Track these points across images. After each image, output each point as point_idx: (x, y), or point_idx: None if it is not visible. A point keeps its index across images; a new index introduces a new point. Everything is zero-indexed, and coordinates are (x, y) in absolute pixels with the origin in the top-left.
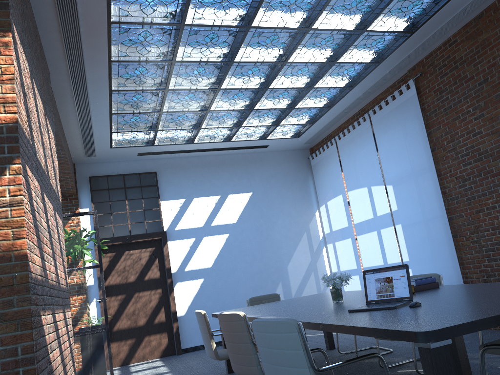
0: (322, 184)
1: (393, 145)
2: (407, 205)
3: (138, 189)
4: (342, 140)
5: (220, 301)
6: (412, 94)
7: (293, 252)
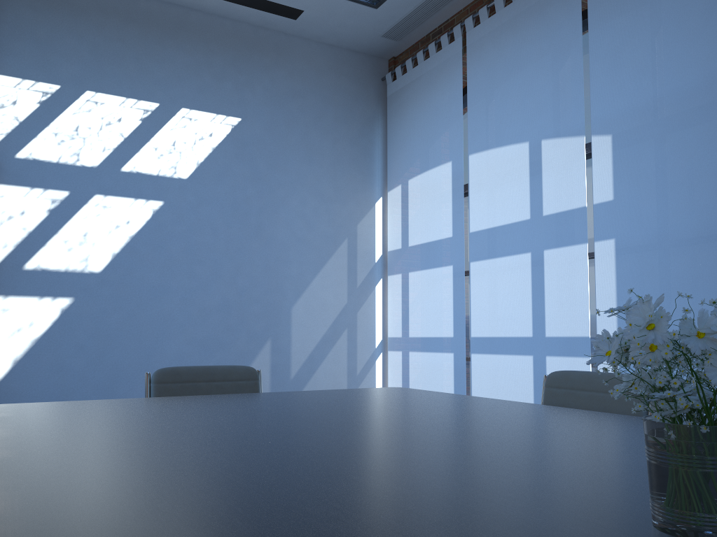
0: (404, 138)
1: (644, 23)
2: (651, 190)
3: None
4: (482, 27)
5: (109, 362)
6: None
7: (310, 278)
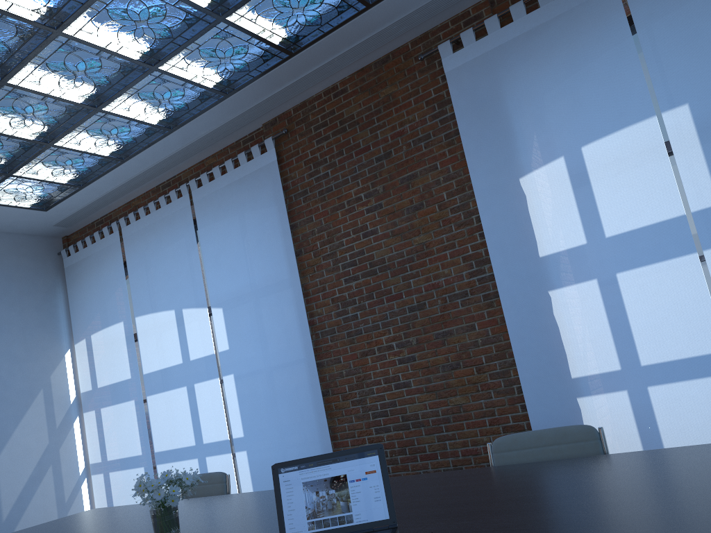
0: (83, 302)
1: (229, 241)
2: (247, 343)
3: None
4: (132, 226)
5: None
6: (269, 162)
7: (12, 429)
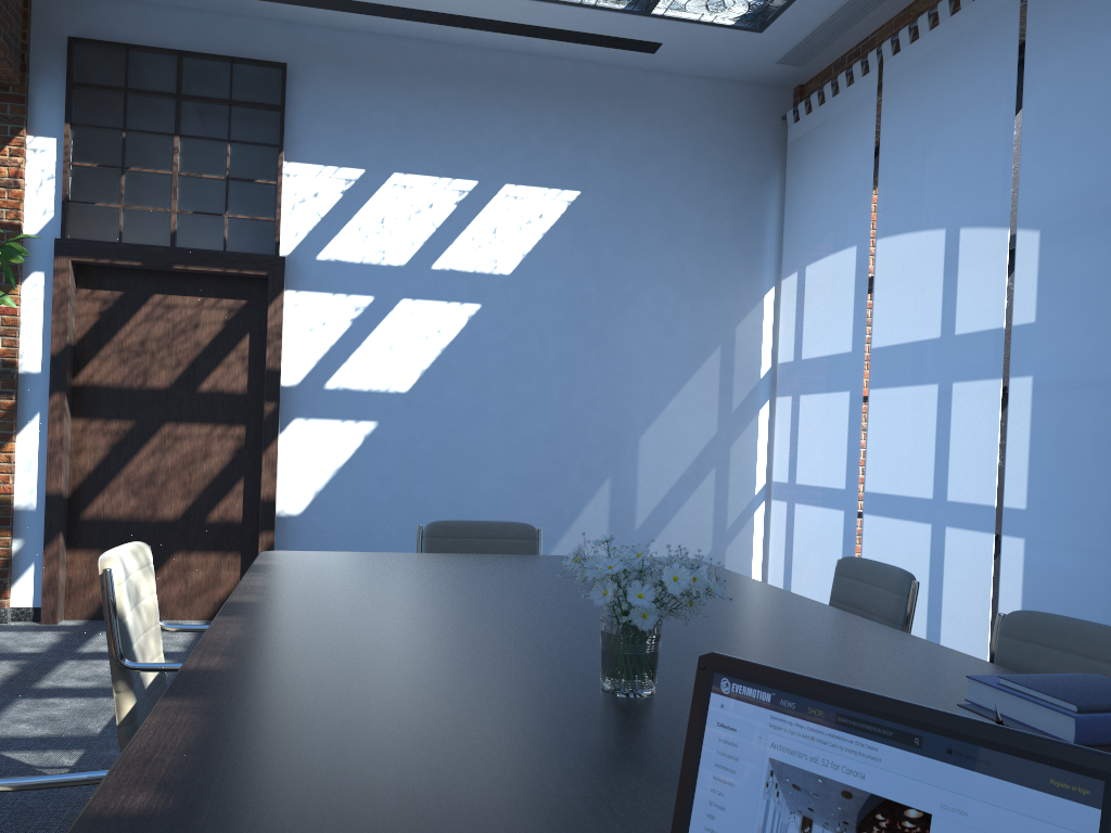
0: (804, 206)
1: (1088, 76)
2: (1078, 313)
3: (220, 110)
4: (902, 56)
5: (415, 498)
6: None
7: (667, 400)
